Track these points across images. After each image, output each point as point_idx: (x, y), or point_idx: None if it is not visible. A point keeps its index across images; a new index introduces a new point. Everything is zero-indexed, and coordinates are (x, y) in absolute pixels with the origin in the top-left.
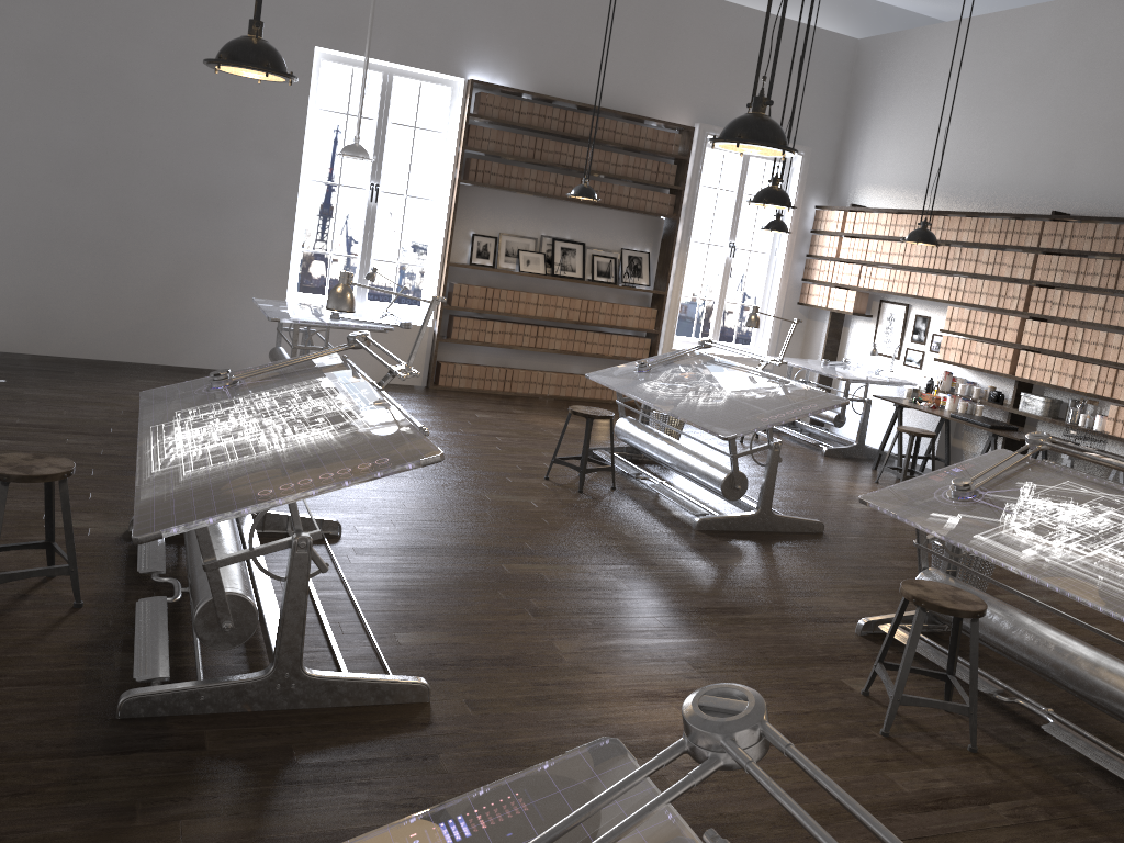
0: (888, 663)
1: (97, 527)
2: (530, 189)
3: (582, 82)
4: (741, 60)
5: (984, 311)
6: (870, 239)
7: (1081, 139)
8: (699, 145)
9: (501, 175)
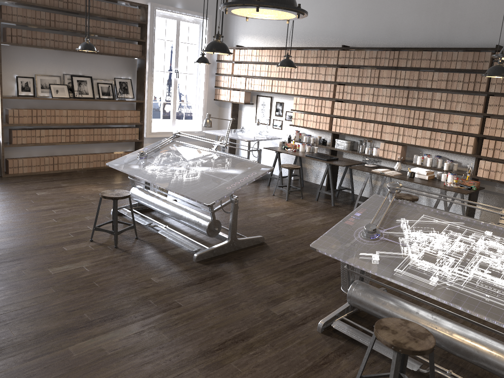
0: (365, 377)
1: None
2: (51, 46)
3: None
4: None
5: (311, 98)
6: (248, 63)
7: (352, 7)
8: (152, 15)
9: (29, 37)
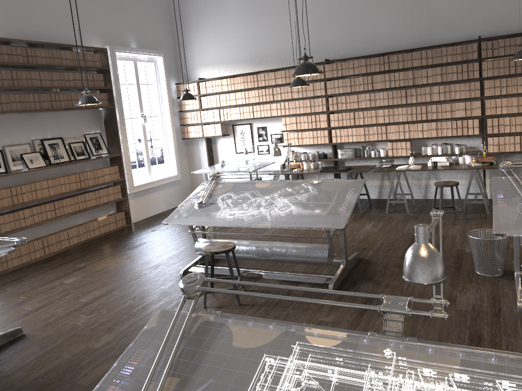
0: None
1: None
2: (19, 109)
3: (30, 27)
4: (117, 4)
5: (297, 116)
6: (214, 95)
7: (324, 22)
8: (113, 59)
9: None
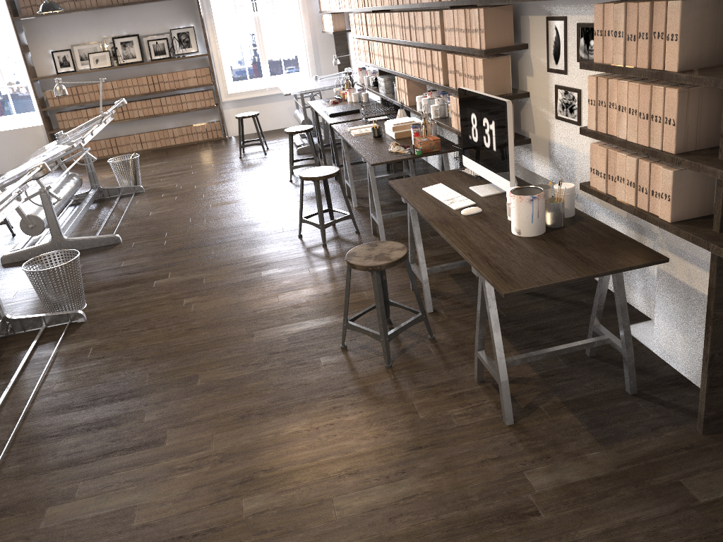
0: None
1: None
2: (72, 8)
3: None
4: None
5: None
6: None
7: None
8: None
9: None
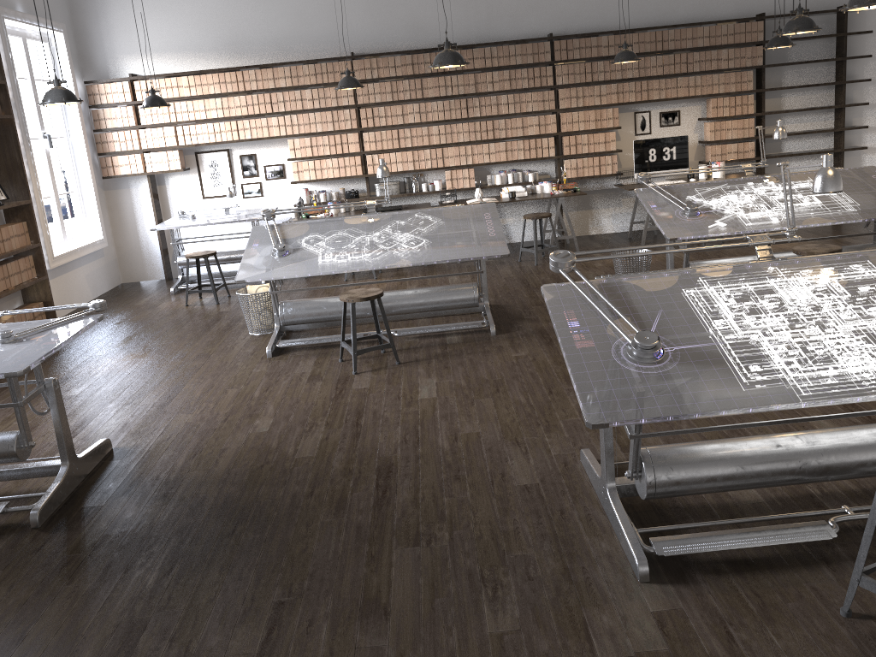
0: None
1: (645, 606)
2: None
3: None
4: None
5: (306, 137)
6: None
7: None
8: (2, 31)
9: None
